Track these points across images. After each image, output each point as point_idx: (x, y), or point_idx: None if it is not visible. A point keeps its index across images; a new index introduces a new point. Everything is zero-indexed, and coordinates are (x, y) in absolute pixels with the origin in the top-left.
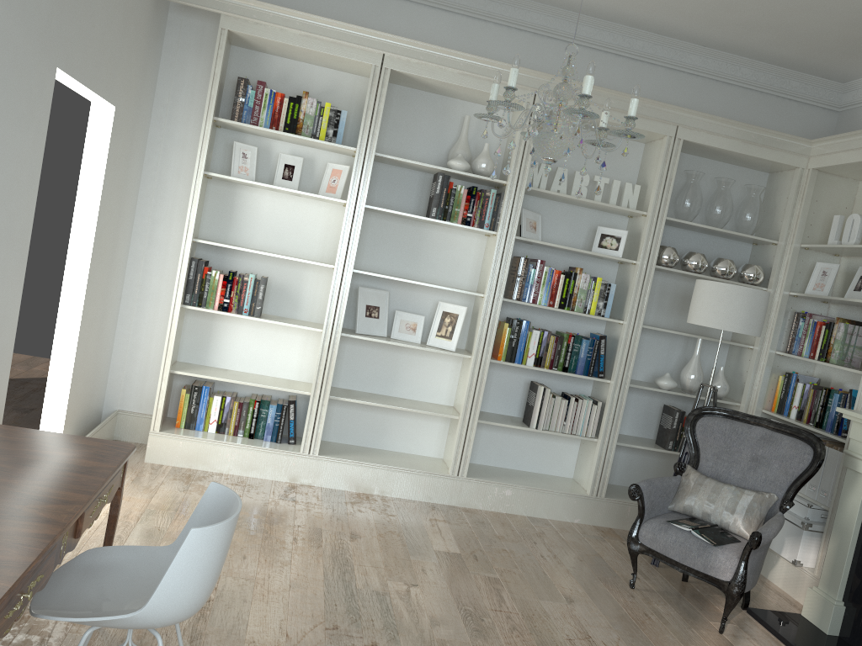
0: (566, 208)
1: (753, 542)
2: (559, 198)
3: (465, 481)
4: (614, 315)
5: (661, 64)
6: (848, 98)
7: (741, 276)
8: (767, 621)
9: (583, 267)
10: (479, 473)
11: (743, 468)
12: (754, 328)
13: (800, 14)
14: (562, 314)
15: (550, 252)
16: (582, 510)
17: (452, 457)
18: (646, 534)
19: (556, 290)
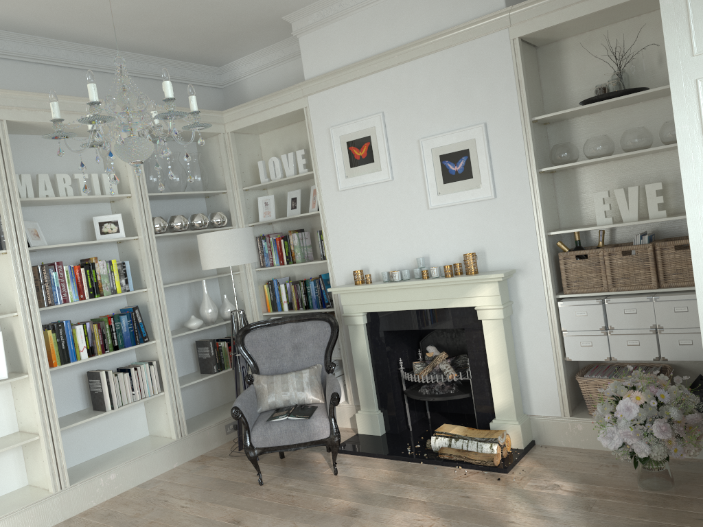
0: (54, 209)
1: (336, 400)
2: (49, 202)
3: (70, 490)
4: (133, 286)
5: (87, 68)
6: (226, 78)
7: (212, 223)
8: (349, 449)
9: (90, 256)
10: (76, 475)
11: (291, 357)
12: (254, 256)
13: (197, 18)
14: (87, 302)
15: (55, 253)
16: (176, 454)
17: (49, 475)
18: (258, 438)
19: (82, 284)
